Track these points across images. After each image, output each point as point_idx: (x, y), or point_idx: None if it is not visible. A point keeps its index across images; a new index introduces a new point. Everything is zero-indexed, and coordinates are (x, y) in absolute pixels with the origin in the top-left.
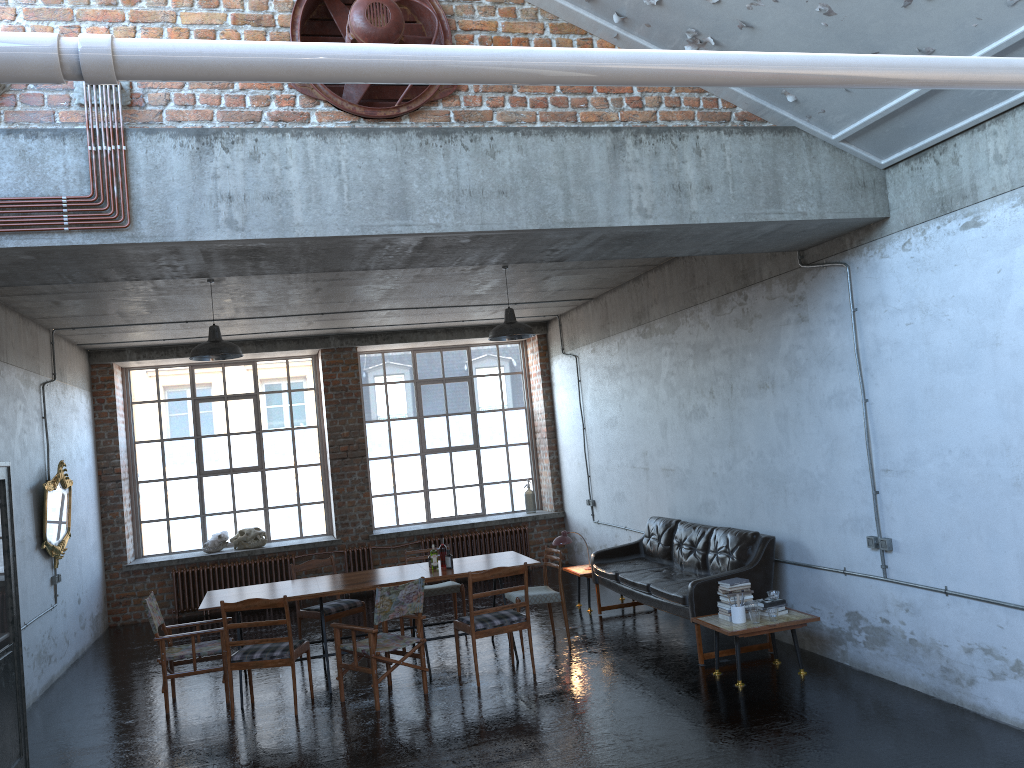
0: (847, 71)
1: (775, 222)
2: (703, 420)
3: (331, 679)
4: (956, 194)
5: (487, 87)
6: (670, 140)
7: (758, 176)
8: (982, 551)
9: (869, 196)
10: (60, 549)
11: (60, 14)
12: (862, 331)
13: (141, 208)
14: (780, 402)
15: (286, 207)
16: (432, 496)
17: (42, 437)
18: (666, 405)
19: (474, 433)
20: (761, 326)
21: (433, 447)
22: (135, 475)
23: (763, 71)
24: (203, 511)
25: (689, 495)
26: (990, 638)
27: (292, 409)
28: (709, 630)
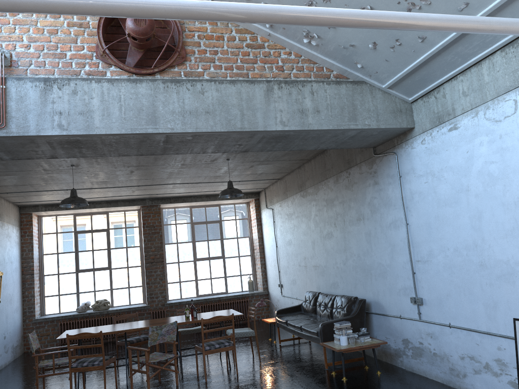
0: (334, 16)
1: (354, 129)
2: (331, 239)
3: (130, 378)
4: (445, 113)
5: (201, 59)
6: (297, 87)
7: (344, 105)
8: (466, 302)
9: (403, 116)
10: None
11: None
12: (404, 187)
13: (12, 118)
14: (367, 227)
15: (91, 118)
16: (199, 283)
17: None
18: (314, 232)
19: (222, 250)
20: (357, 188)
21: (200, 257)
22: (42, 271)
23: (286, 14)
24: (78, 291)
25: (326, 279)
26: (472, 350)
27: (126, 237)
28: (335, 351)
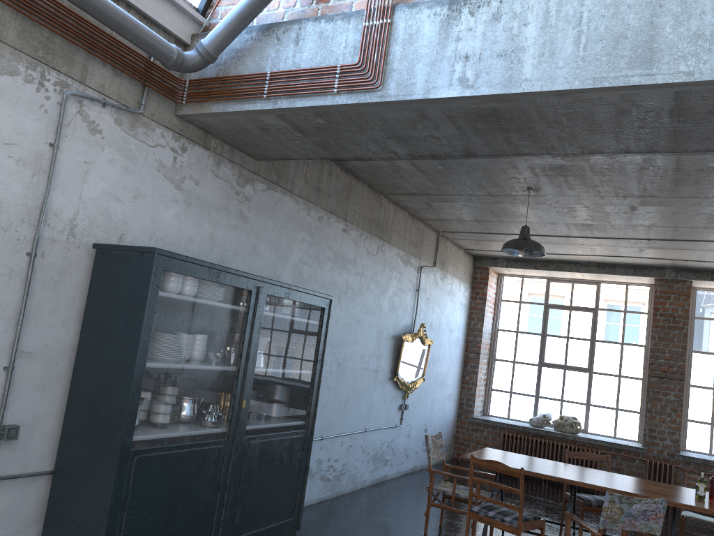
0: None
1: None
2: None
3: None
4: None
5: None
6: None
7: None
8: None
9: None
10: (410, 386)
11: None
12: None
13: (392, 71)
14: None
15: (517, 63)
16: None
17: (413, 303)
18: None
19: None
20: None
21: None
22: (493, 353)
23: None
24: (537, 393)
25: None
26: None
27: (624, 327)
28: None
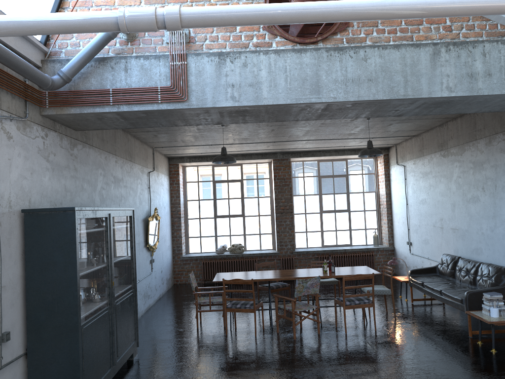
0: None
1: None
2: (477, 203)
3: (272, 321)
4: None
5: (364, 24)
6: (467, 48)
7: None
8: None
9: None
10: (154, 247)
11: (159, 0)
12: None
13: (192, 91)
14: None
15: (259, 89)
16: (325, 234)
17: (148, 196)
18: (455, 194)
19: (347, 203)
20: None
21: (326, 209)
22: (187, 215)
23: None
24: (216, 234)
25: (466, 243)
26: None
27: (258, 188)
28: (475, 318)
